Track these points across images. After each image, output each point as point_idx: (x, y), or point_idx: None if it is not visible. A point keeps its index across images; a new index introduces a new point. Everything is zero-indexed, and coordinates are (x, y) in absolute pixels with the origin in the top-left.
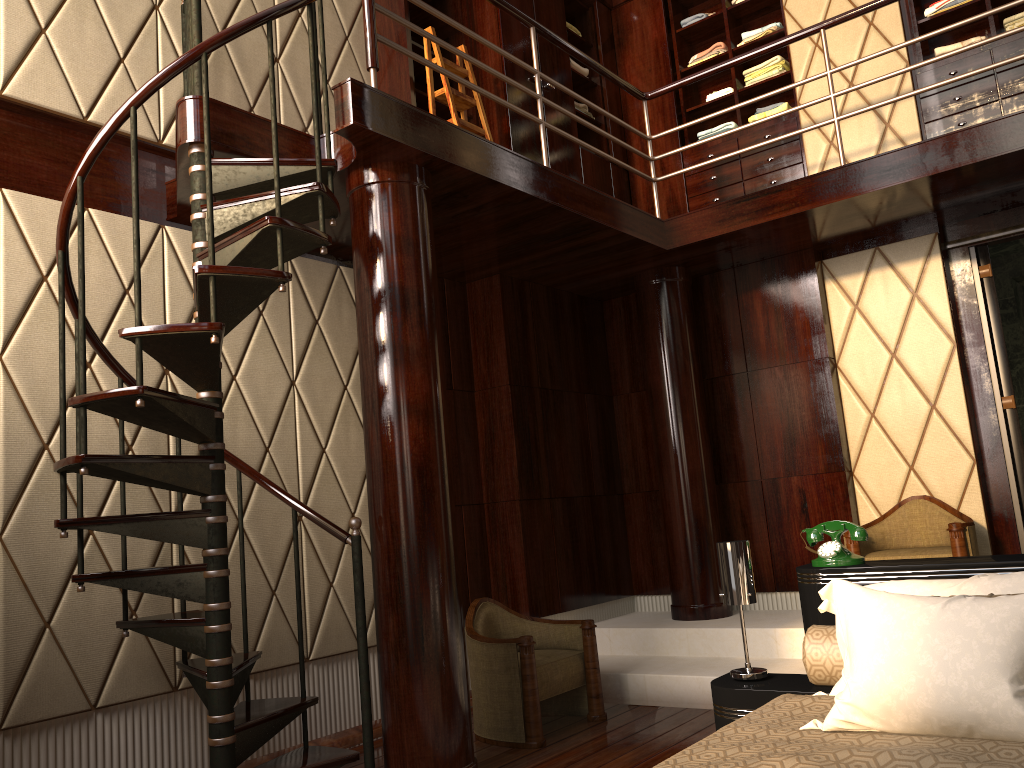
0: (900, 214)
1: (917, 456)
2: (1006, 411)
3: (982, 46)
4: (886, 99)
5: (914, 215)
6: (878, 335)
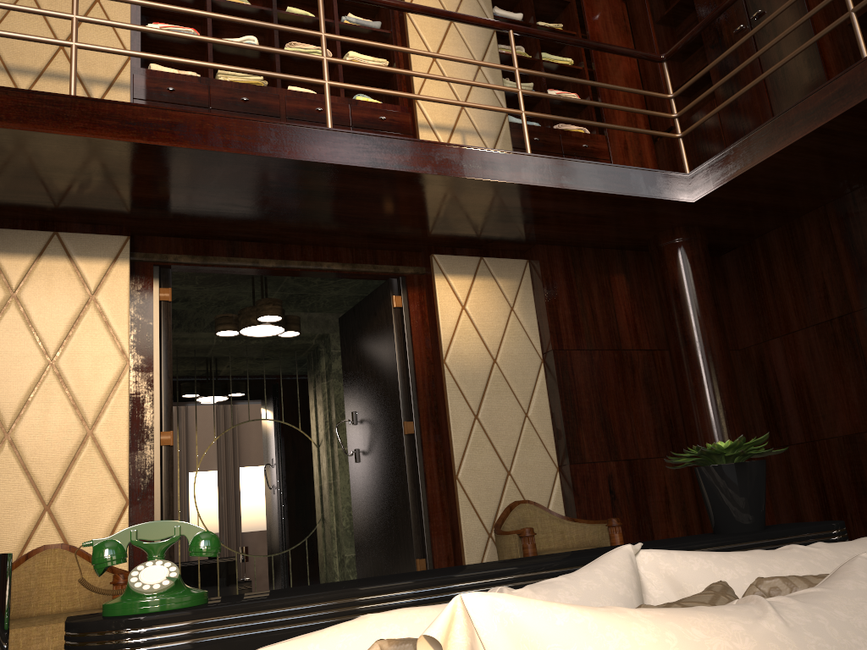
0: (107, 195)
1: (58, 493)
2: (163, 448)
3: (202, 79)
4: (100, 80)
5: (119, 204)
6: (36, 335)
